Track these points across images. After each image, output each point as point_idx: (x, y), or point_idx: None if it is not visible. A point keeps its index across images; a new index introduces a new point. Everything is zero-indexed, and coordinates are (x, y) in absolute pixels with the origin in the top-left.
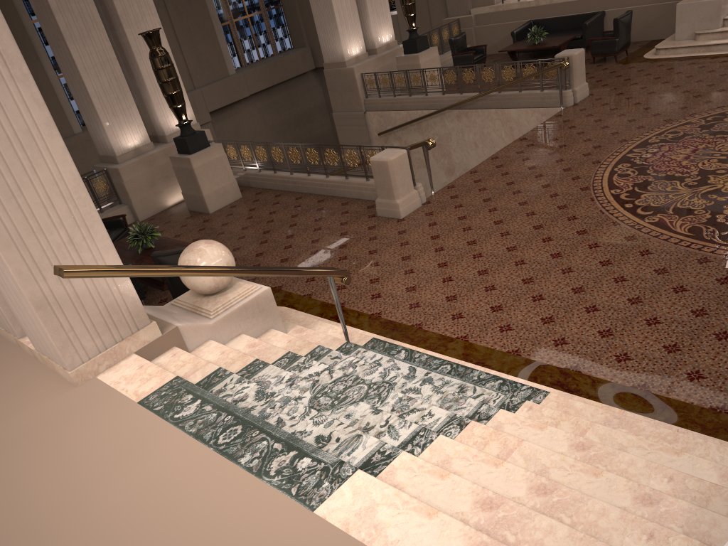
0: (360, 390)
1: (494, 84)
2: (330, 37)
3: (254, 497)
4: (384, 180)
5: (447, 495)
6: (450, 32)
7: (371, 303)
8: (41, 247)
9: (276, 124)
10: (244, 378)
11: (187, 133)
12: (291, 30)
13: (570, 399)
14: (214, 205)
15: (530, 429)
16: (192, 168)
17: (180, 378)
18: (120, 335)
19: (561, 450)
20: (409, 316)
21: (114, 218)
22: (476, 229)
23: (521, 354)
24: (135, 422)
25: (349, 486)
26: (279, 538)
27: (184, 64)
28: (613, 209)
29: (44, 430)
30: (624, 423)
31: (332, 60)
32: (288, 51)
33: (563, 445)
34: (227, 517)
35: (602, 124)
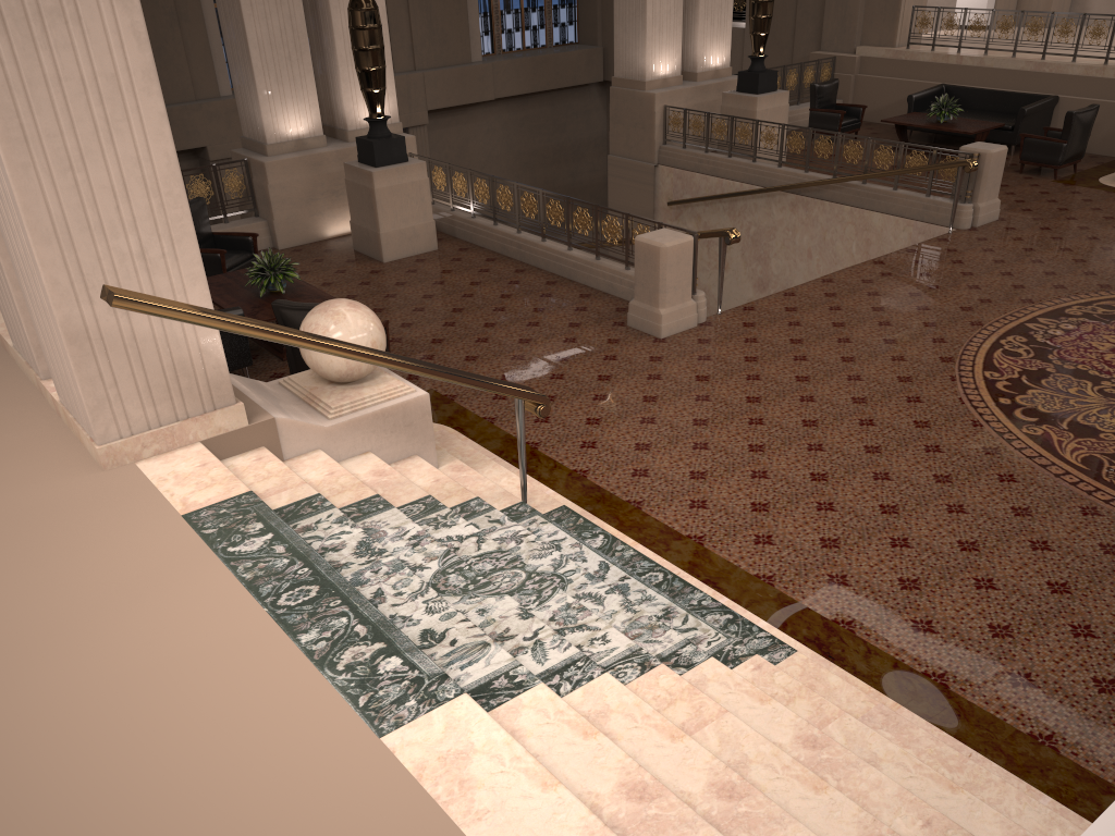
0: (514, 578)
1: (861, 169)
2: (632, 39)
3: (303, 695)
4: (650, 274)
5: (584, 764)
6: (817, 74)
7: (578, 454)
8: (96, 254)
9: (524, 152)
10: (348, 518)
11: (378, 134)
12: (581, 15)
13: (824, 668)
14: (393, 251)
15: (745, 698)
16: (372, 189)
17: (254, 495)
18: (186, 410)
19: (780, 740)
20: (627, 487)
21: (239, 236)
22: (766, 382)
23: (775, 584)
24: (169, 543)
25: (443, 714)
26: (318, 764)
27: (407, 29)
28: (980, 401)
29: (37, 522)
30: (892, 724)
31: (626, 75)
32: (568, 46)
33: (786, 733)
34: (256, 715)
35: (1004, 268)
